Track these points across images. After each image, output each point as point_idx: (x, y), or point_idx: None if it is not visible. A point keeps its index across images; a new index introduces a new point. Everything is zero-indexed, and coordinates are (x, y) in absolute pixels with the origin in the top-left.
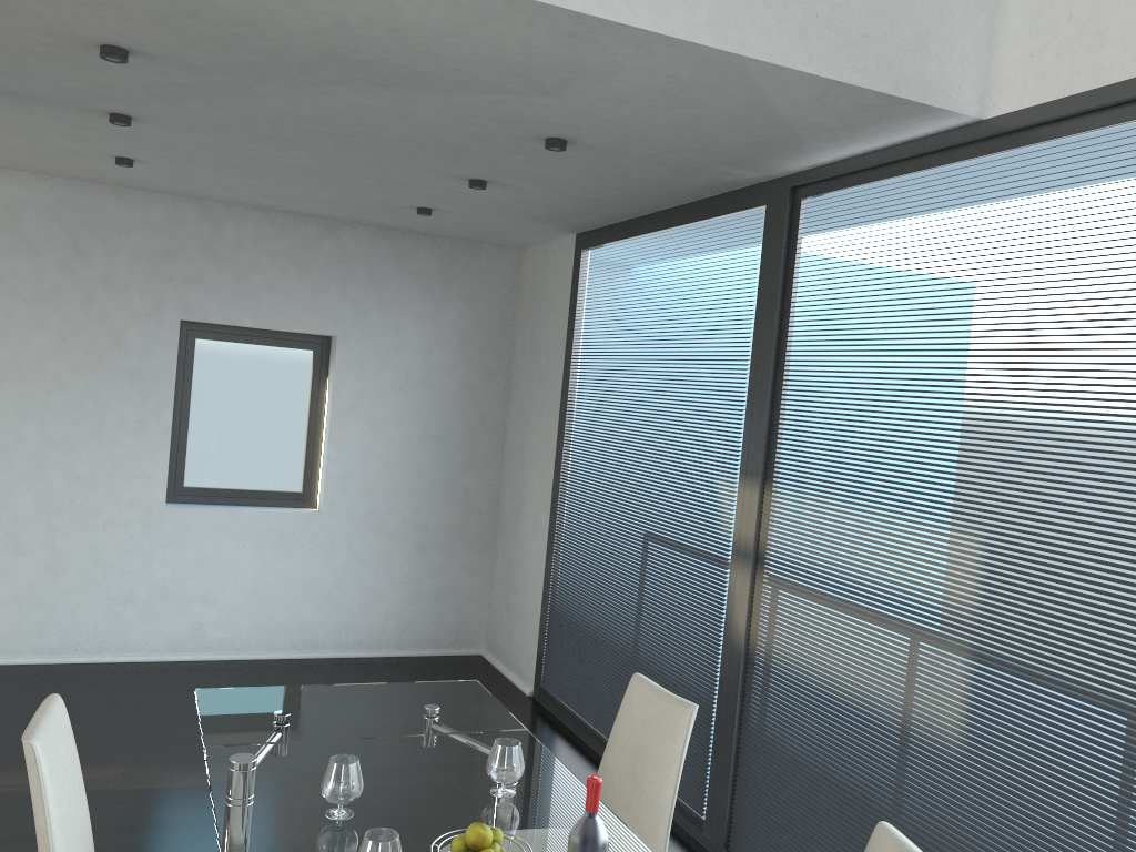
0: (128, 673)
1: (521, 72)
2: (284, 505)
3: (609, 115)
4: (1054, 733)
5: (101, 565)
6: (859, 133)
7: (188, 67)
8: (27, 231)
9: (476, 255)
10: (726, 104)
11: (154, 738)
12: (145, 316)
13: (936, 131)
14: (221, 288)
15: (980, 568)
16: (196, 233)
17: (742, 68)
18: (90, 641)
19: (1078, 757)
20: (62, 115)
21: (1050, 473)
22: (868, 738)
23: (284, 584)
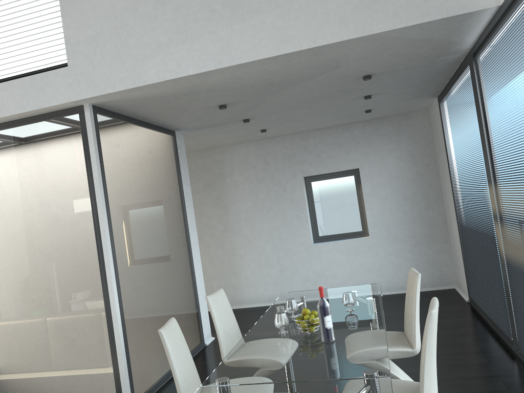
0: None
1: (321, 66)
2: (356, 237)
3: (368, 63)
4: None
5: (296, 268)
6: (463, 29)
7: (242, 102)
8: (250, 161)
9: (408, 119)
10: (397, 45)
11: None
12: (291, 179)
13: (492, 15)
14: (313, 162)
15: None
16: (300, 145)
17: (379, 36)
18: None
19: None
20: (234, 125)
21: None
22: None
23: (361, 267)
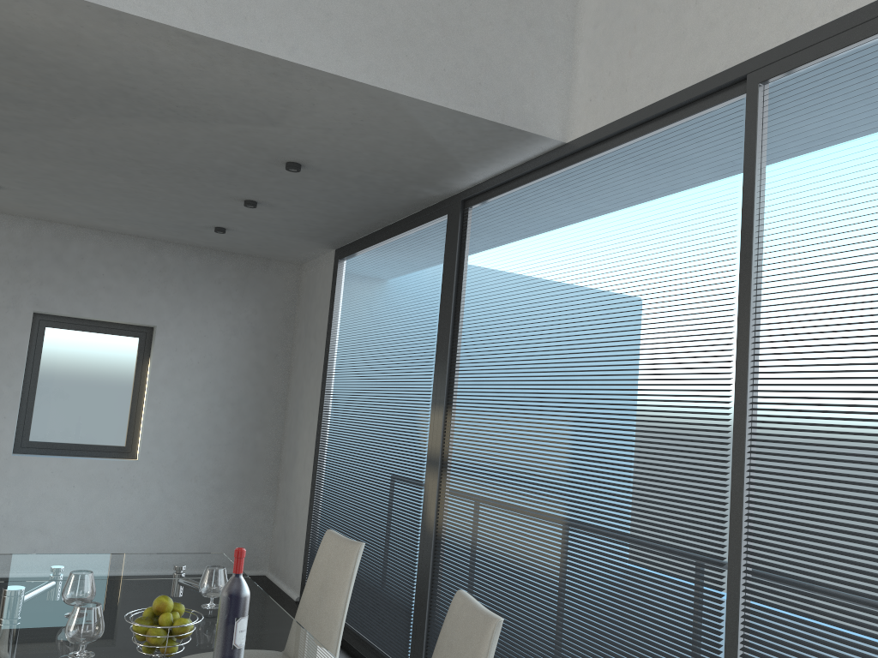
0: None
1: (251, 106)
2: (110, 456)
3: (322, 142)
4: (614, 552)
5: None
6: (492, 155)
7: (20, 102)
8: None
9: (266, 269)
10: (396, 132)
11: None
12: (5, 308)
13: (541, 153)
14: (67, 288)
15: (570, 443)
16: (50, 247)
17: (395, 101)
18: None
19: (628, 566)
20: None
21: (607, 370)
22: (508, 582)
23: (106, 517)
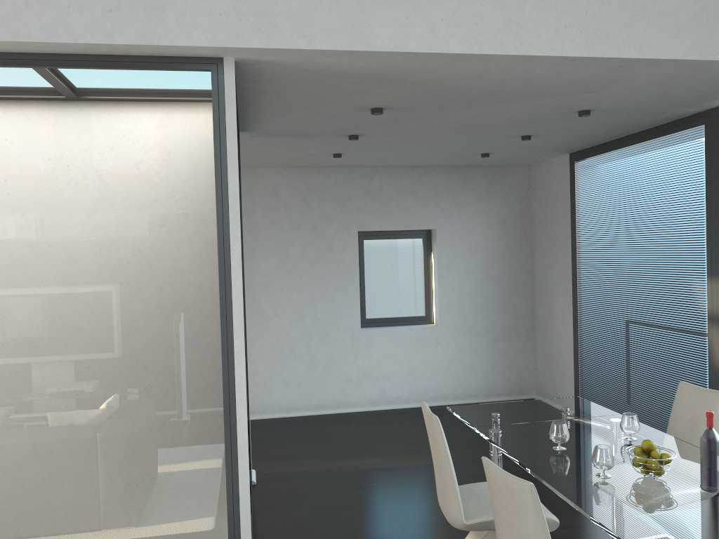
0: (355, 417)
1: (582, 85)
2: (416, 323)
3: (621, 96)
4: None
5: (333, 362)
6: None
7: (407, 110)
8: (282, 197)
9: (505, 173)
10: (692, 81)
11: (388, 445)
12: (341, 232)
13: None
14: (375, 212)
15: None
16: (360, 185)
17: (709, 65)
18: (332, 402)
19: None
20: (323, 140)
21: None
22: None
23: (423, 365)
